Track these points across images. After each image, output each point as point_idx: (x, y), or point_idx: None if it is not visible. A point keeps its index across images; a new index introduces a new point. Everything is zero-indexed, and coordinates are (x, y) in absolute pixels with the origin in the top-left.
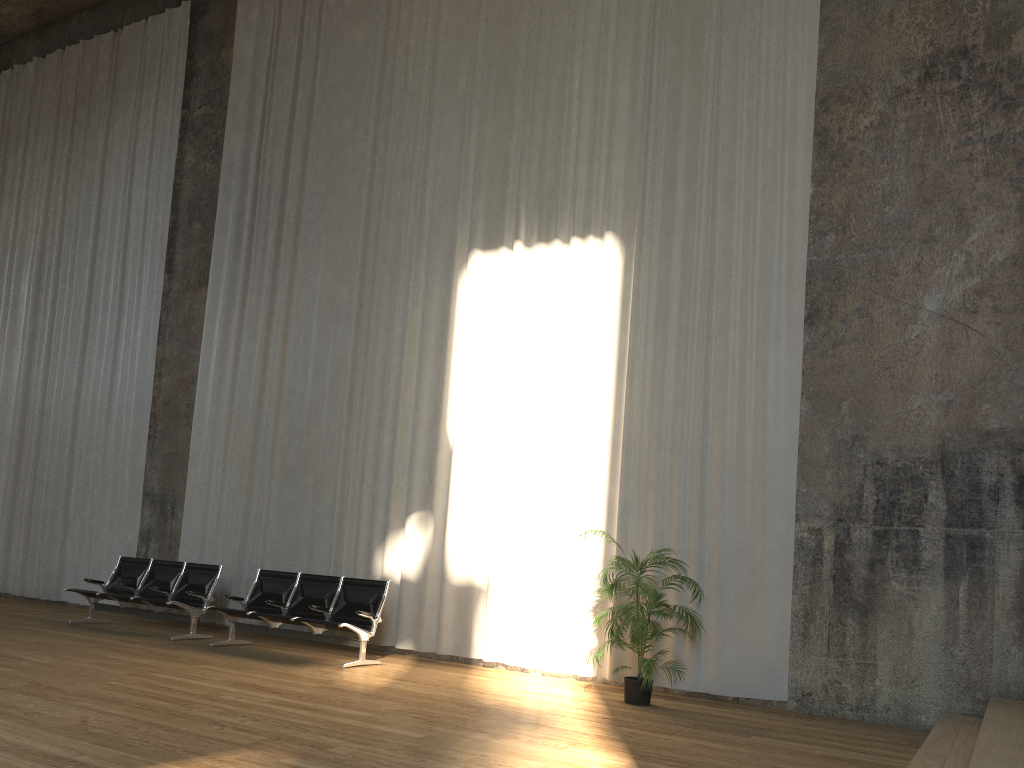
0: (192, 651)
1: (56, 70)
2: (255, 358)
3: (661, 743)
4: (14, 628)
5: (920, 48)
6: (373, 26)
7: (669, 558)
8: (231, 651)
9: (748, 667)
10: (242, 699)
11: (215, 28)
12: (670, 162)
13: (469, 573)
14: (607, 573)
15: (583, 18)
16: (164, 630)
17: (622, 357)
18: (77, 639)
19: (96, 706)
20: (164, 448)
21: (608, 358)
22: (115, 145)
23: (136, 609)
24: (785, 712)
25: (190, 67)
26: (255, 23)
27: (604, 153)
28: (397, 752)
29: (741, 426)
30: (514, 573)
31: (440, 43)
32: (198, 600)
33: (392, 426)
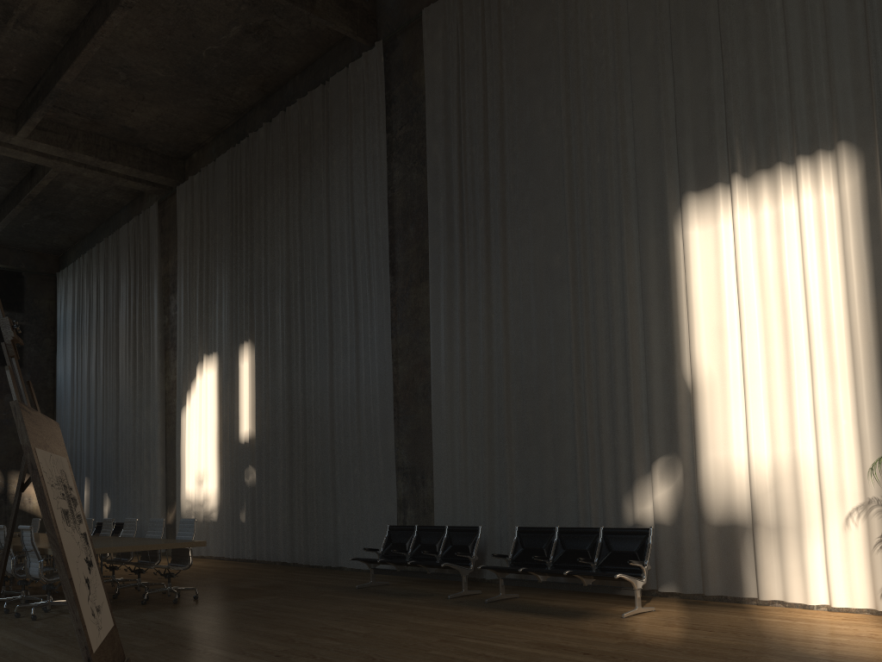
0: (474, 609)
1: (281, 129)
2: (480, 335)
3: None
4: (317, 597)
5: None
6: (551, 11)
7: None
8: (507, 606)
9: None
10: None
11: (405, 57)
12: None
13: (729, 512)
14: None
15: None
16: (435, 588)
17: (878, 268)
18: (372, 604)
19: None
20: (408, 426)
21: (861, 272)
22: (335, 177)
23: (411, 572)
24: None
25: (388, 96)
26: (440, 42)
27: (822, 63)
28: None
29: None
30: (781, 508)
31: (620, 7)
32: (464, 559)
33: (623, 377)
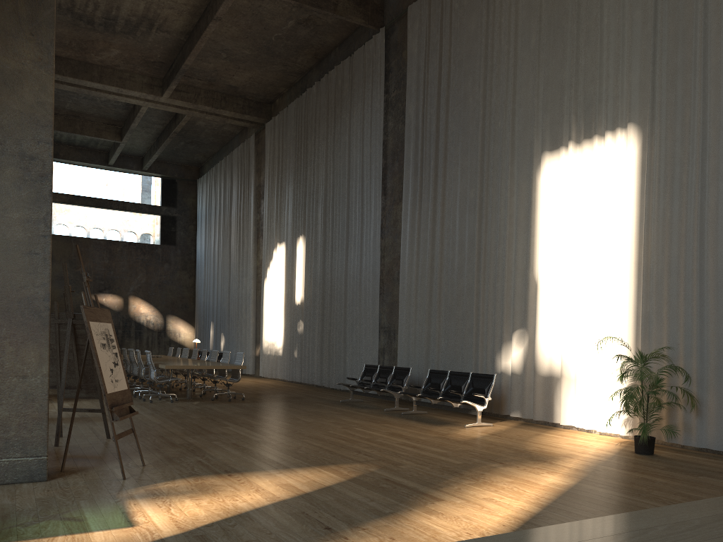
0: (388, 417)
1: (325, 87)
2: (427, 241)
3: (616, 475)
4: (311, 404)
5: None
6: (479, 15)
7: (660, 354)
8: (410, 417)
9: None
10: (385, 441)
11: (398, 39)
12: (671, 62)
13: (550, 367)
14: (622, 365)
15: None
16: (387, 405)
17: (642, 212)
18: (335, 410)
19: (310, 441)
20: (388, 300)
21: (632, 214)
22: (354, 124)
23: (370, 394)
24: None
25: (387, 67)
26: (417, 31)
27: (626, 66)
28: (434, 469)
29: None
30: (577, 367)
31: (519, 15)
32: (399, 388)
33: (502, 275)
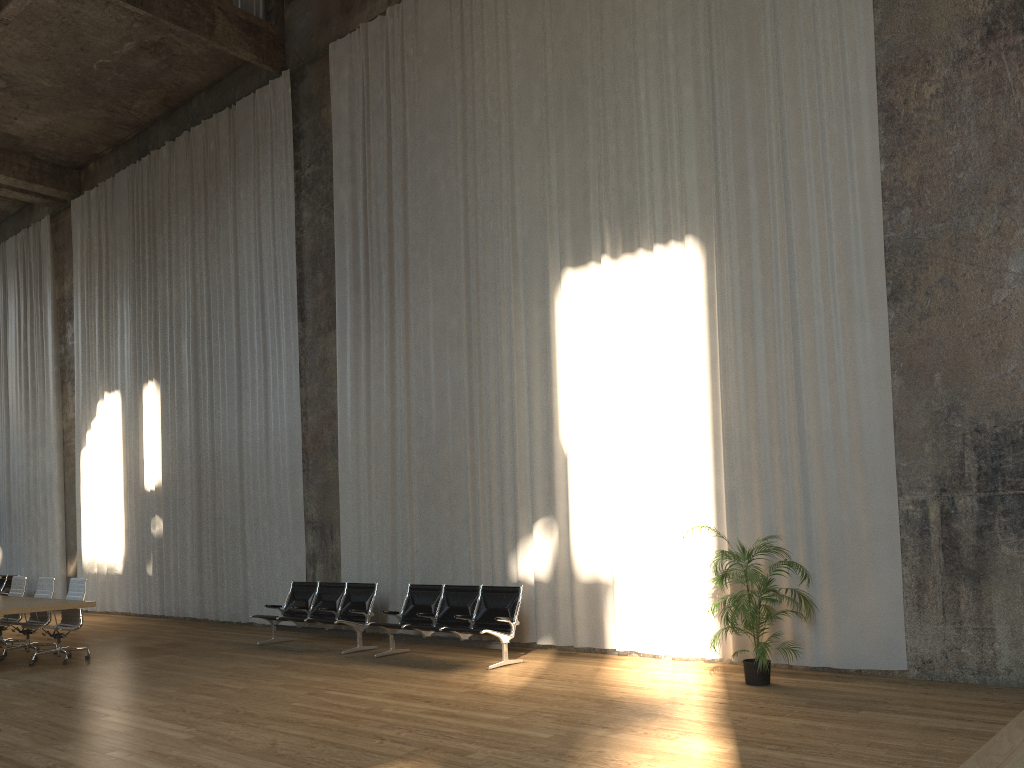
0: (359, 664)
1: (185, 151)
2: (384, 391)
3: (768, 726)
4: (214, 655)
5: (979, 6)
6: (450, 68)
7: (772, 546)
8: (392, 661)
9: (865, 640)
10: (399, 711)
11: (313, 91)
12: (739, 159)
13: (595, 571)
14: (717, 564)
15: (642, 30)
16: (336, 644)
17: (714, 354)
18: (265, 661)
19: (282, 728)
20: (317, 479)
21: (701, 356)
22: (242, 211)
23: (310, 628)
24: (906, 680)
25: (296, 130)
26: (347, 82)
27: (676, 159)
28: (525, 754)
29: (835, 409)
30: (636, 567)
31: (512, 75)
32: (361, 616)
33: (511, 441)
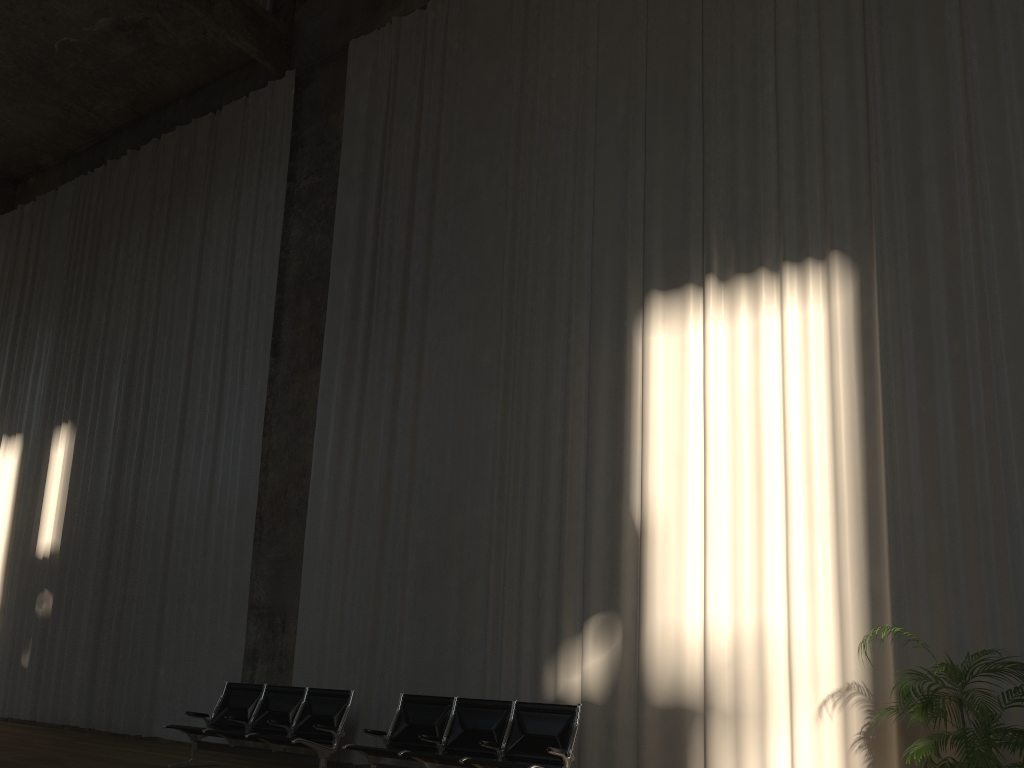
0: None
1: (151, 160)
2: (380, 441)
3: None
4: None
5: None
6: (507, 63)
7: (1012, 663)
8: None
9: None
10: None
11: (322, 95)
12: (912, 159)
13: (676, 691)
14: (909, 687)
15: (771, 15)
16: None
17: (870, 402)
18: None
19: None
20: (272, 552)
21: (850, 405)
22: (214, 227)
23: (249, 748)
24: None
25: (295, 138)
26: (368, 81)
27: (816, 161)
28: None
29: None
30: (741, 689)
31: (589, 69)
32: (326, 735)
33: (557, 509)
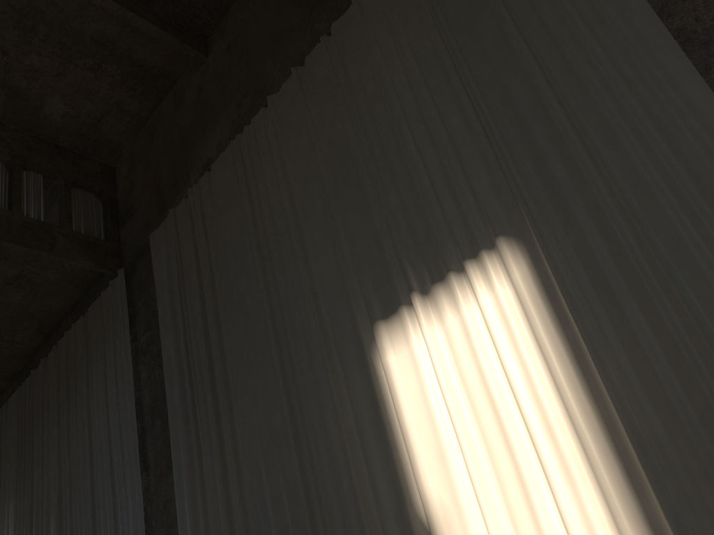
0: None
1: (54, 360)
2: (220, 514)
3: None
4: None
5: None
6: (241, 207)
7: None
8: None
9: None
10: None
11: (143, 276)
12: (530, 146)
13: None
14: None
15: (396, 99)
16: None
17: (576, 346)
18: None
19: None
20: None
21: (560, 355)
22: (94, 390)
23: None
24: None
25: (133, 311)
26: (164, 255)
27: (462, 179)
28: None
29: None
30: None
31: (292, 188)
32: None
33: (360, 530)
